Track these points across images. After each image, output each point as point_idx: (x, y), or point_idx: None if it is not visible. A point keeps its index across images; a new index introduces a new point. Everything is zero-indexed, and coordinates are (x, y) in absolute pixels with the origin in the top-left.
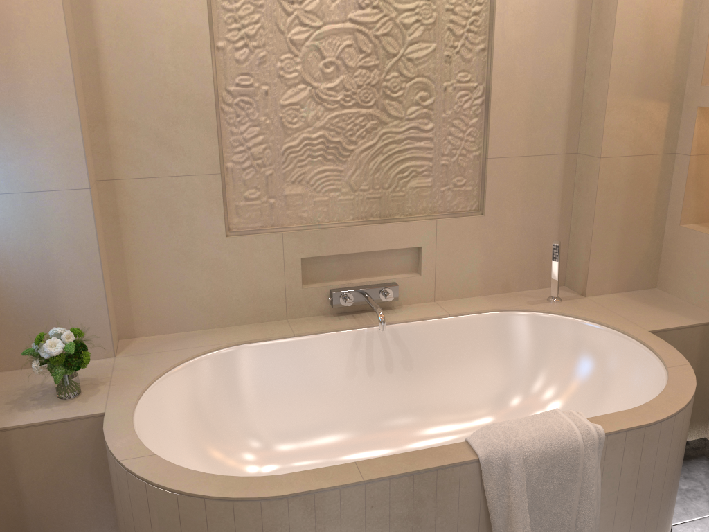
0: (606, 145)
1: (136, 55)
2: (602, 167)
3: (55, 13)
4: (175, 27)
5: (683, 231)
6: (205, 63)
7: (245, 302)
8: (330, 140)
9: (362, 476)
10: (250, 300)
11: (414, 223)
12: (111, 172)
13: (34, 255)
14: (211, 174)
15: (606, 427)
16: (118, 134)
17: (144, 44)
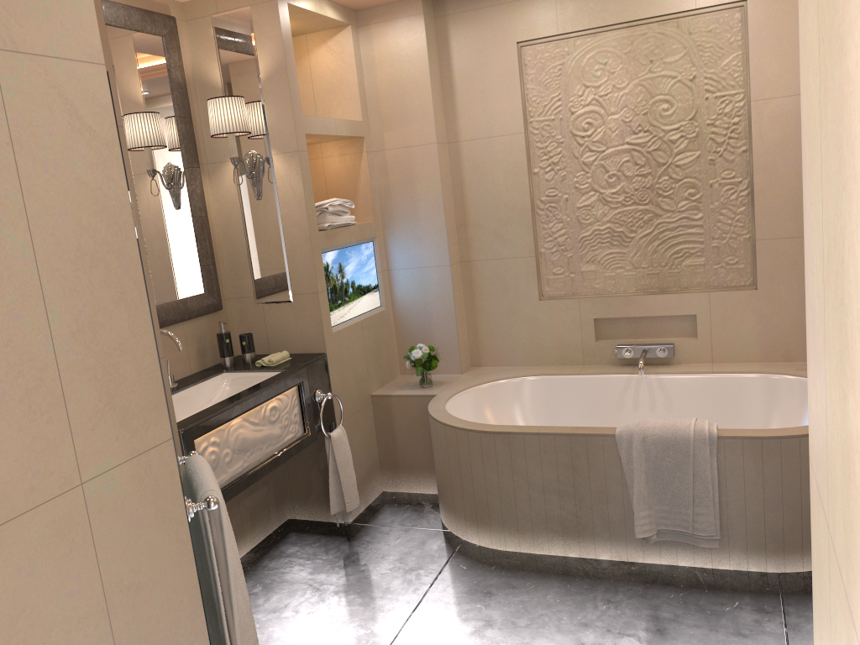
0: None
1: (483, 183)
2: None
3: (434, 166)
4: (506, 163)
5: None
6: (524, 184)
7: (552, 348)
8: (614, 230)
9: (538, 431)
10: (556, 348)
11: (687, 294)
12: (468, 256)
13: (420, 305)
14: (528, 257)
15: (727, 433)
16: (472, 232)
17: (488, 176)
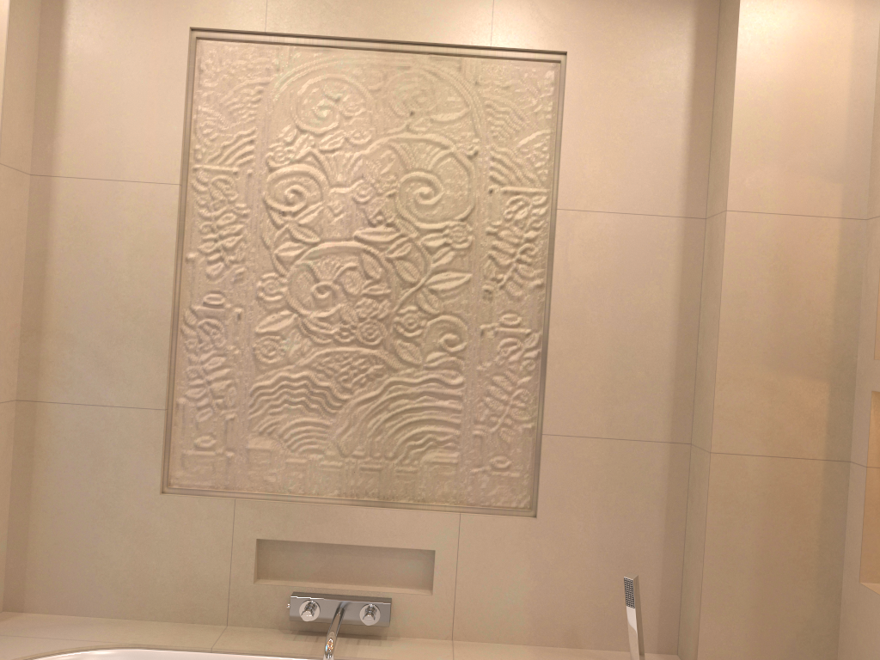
0: (719, 434)
1: (89, 260)
2: (714, 467)
3: None
4: (137, 232)
5: (864, 593)
6: (166, 275)
7: (173, 589)
8: (316, 383)
9: None
10: (180, 588)
11: (425, 513)
12: (35, 392)
13: None
14: (153, 409)
15: None
16: (51, 348)
17: (99, 249)
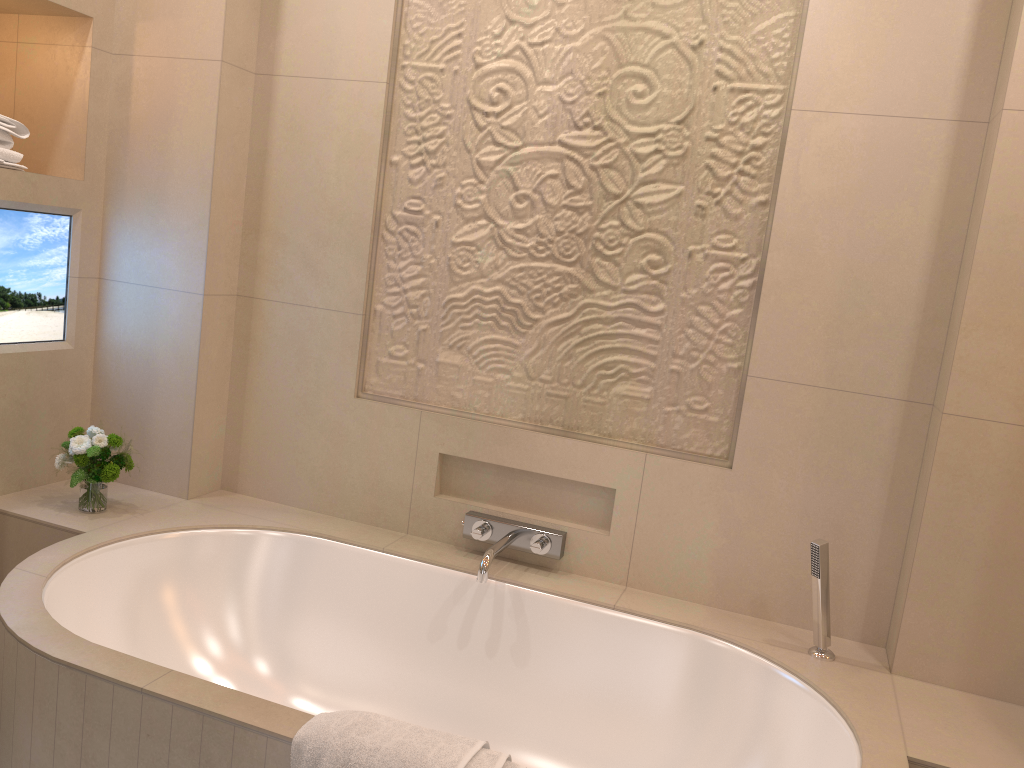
0: (957, 391)
1: (302, 160)
2: (945, 431)
3: (210, 104)
4: (346, 133)
5: None
6: (369, 178)
7: (361, 491)
8: (507, 299)
9: (148, 684)
10: (367, 491)
11: (609, 449)
12: (252, 289)
13: (141, 355)
14: (352, 314)
15: None
16: (267, 247)
17: (311, 150)
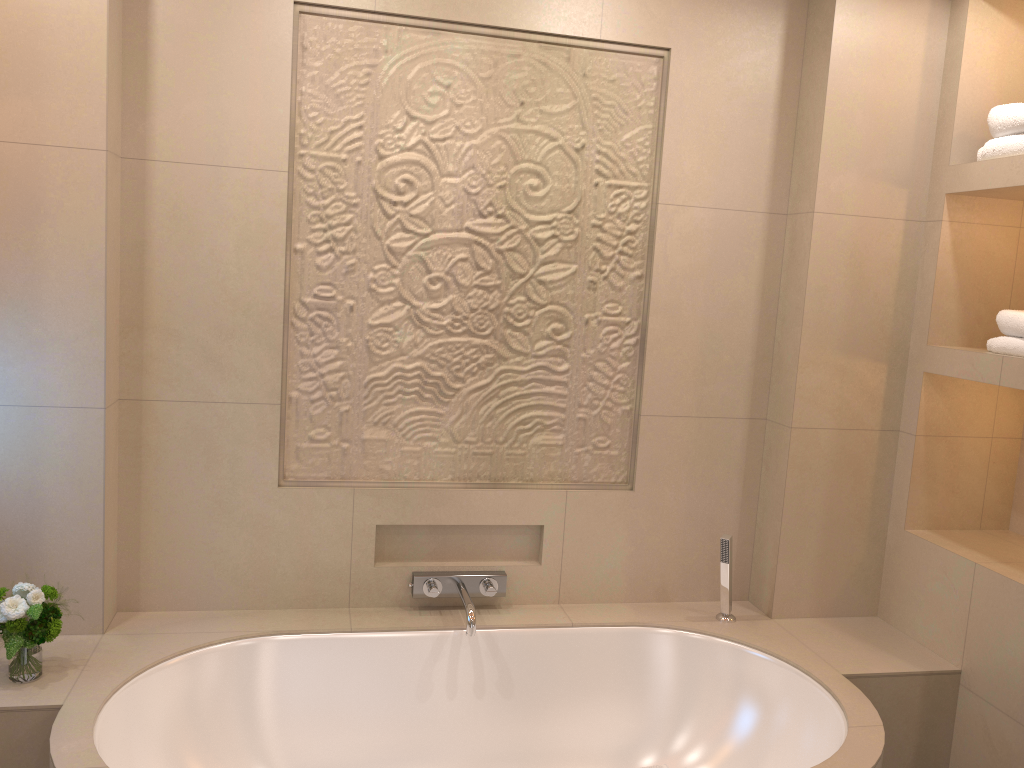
0: (799, 411)
1: (192, 251)
2: (793, 440)
3: (95, 197)
4: (244, 222)
5: (909, 538)
6: (276, 267)
7: (294, 577)
8: (429, 373)
9: None
10: (301, 576)
11: (535, 492)
12: (139, 390)
13: (20, 486)
14: (268, 404)
15: None
16: (155, 344)
17: (203, 239)
